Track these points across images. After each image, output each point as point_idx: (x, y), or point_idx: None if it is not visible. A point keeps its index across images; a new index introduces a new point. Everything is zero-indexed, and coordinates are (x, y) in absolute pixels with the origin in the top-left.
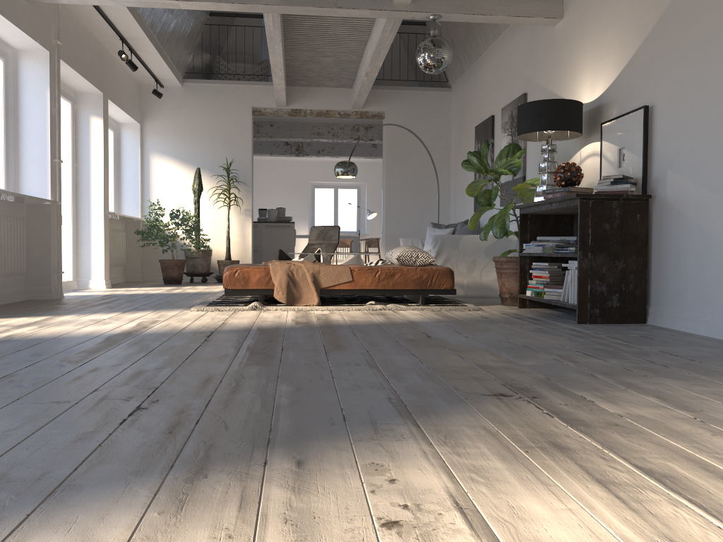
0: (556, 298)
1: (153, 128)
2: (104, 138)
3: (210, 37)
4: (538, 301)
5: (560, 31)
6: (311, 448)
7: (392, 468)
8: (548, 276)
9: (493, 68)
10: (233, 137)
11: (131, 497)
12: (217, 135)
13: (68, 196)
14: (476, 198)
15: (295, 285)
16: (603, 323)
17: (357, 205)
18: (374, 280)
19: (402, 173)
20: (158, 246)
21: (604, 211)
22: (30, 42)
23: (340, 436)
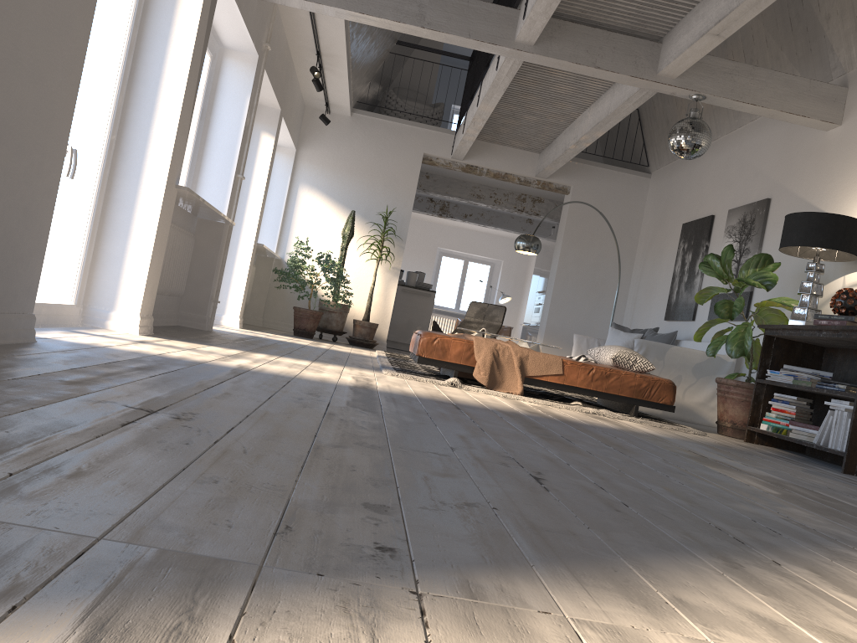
0: (805, 439)
1: (309, 157)
2: (271, 159)
3: (387, 67)
4: (768, 438)
5: (835, 138)
6: (796, 557)
7: None
8: (795, 412)
9: (721, 163)
10: (396, 183)
11: (703, 571)
12: (379, 177)
13: None
14: (714, 307)
15: (498, 367)
16: None
17: (487, 284)
18: (586, 378)
19: (578, 260)
20: (287, 290)
21: None
22: (245, 42)
23: (804, 550)
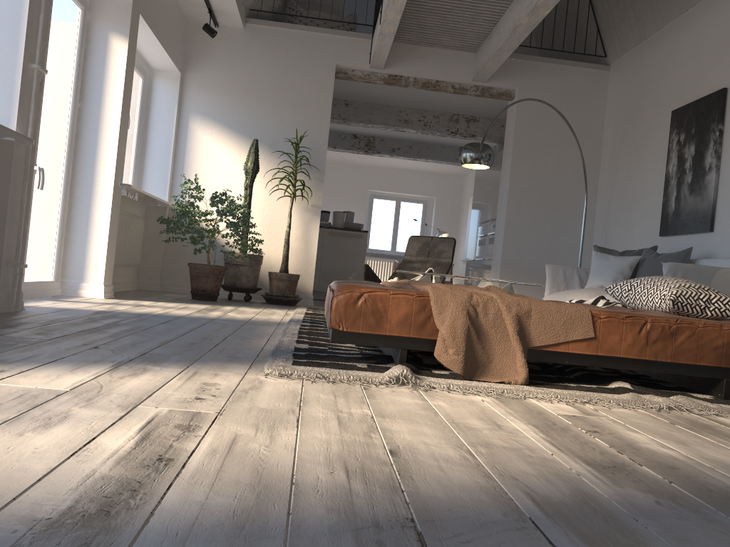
0: None
1: (198, 81)
2: (126, 69)
3: None
4: None
5: None
6: None
7: None
8: None
9: (728, 18)
10: (306, 104)
11: None
12: (285, 99)
13: (60, 149)
14: None
15: (479, 336)
16: None
17: (421, 223)
18: (637, 341)
19: (533, 176)
20: (187, 245)
21: None
22: None
23: None
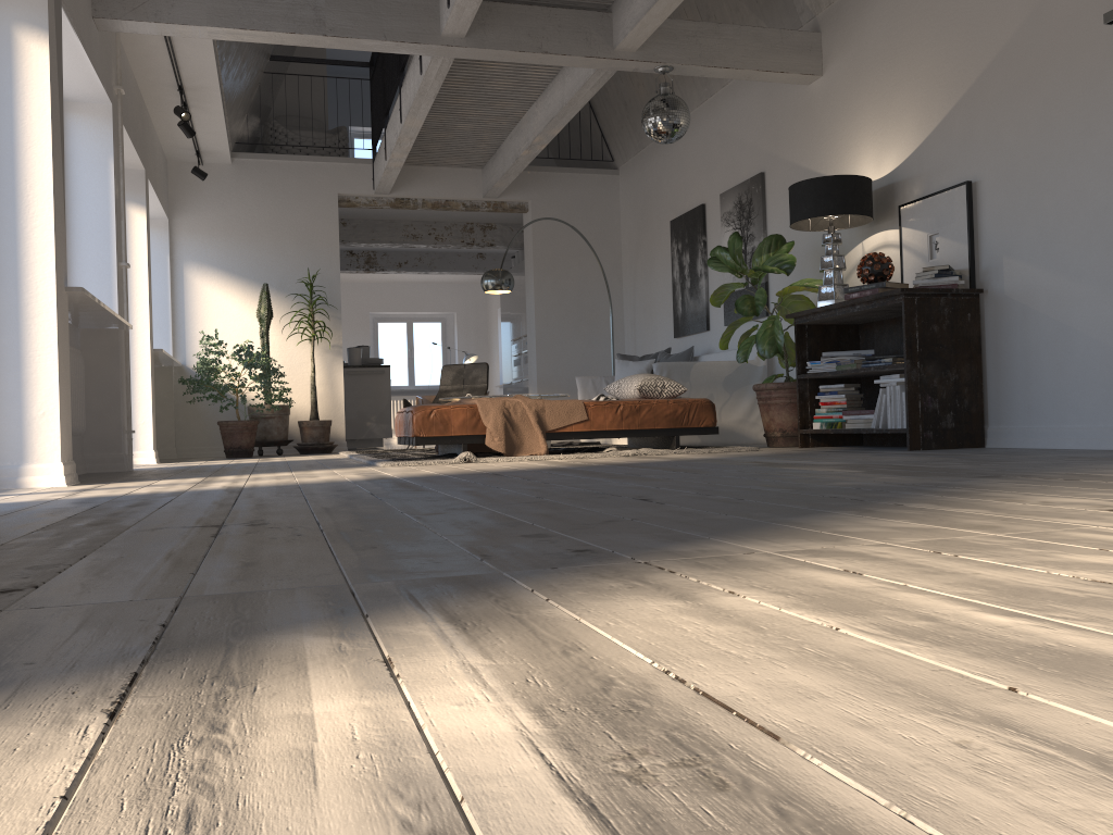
0: (862, 427)
1: (188, 226)
2: (147, 237)
3: (264, 92)
4: (822, 438)
5: (820, 91)
6: (912, 499)
7: (1023, 499)
8: (845, 401)
9: (699, 141)
10: (311, 238)
11: (845, 518)
12: (288, 235)
13: None
14: (736, 306)
15: (513, 428)
16: (938, 449)
17: (443, 347)
18: (615, 418)
19: (557, 289)
20: (200, 404)
21: (932, 309)
22: (92, 89)
23: (915, 495)
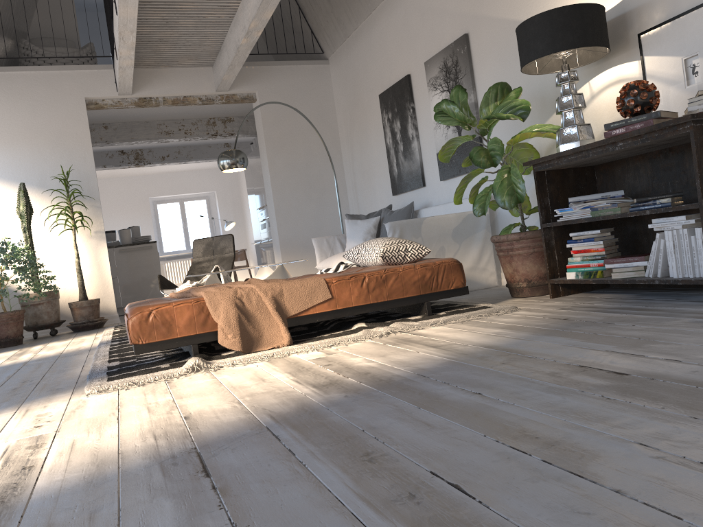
0: (633, 276)
1: None
2: None
3: (9, 14)
4: (572, 285)
5: None
6: None
7: None
8: (603, 247)
9: (399, 19)
10: (64, 139)
11: None
12: (42, 138)
13: None
14: (471, 159)
15: (249, 319)
16: None
17: (209, 217)
18: (362, 292)
19: (288, 164)
20: None
21: None
22: None
23: None
